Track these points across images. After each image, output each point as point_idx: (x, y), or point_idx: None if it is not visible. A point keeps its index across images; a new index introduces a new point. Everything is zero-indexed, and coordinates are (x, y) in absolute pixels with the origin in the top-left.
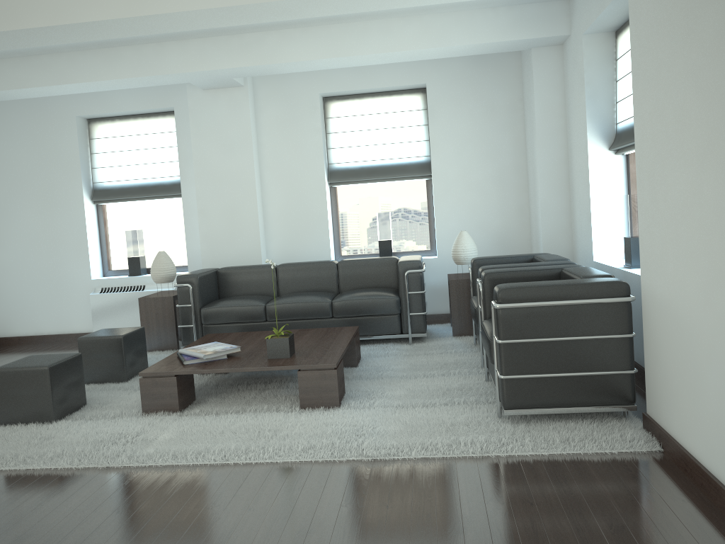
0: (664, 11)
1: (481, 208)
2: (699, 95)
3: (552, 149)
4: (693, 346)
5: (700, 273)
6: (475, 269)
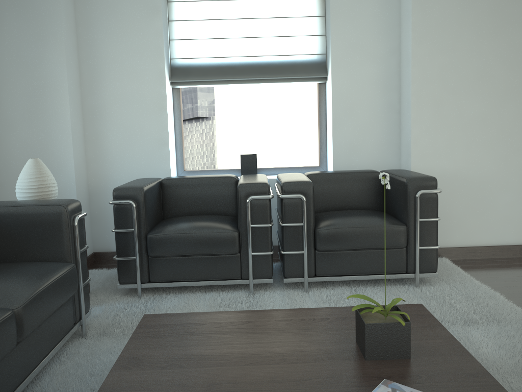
0: (468, 15)
1: None
2: (505, 66)
3: (73, 67)
4: (484, 189)
5: (497, 151)
6: (145, 199)
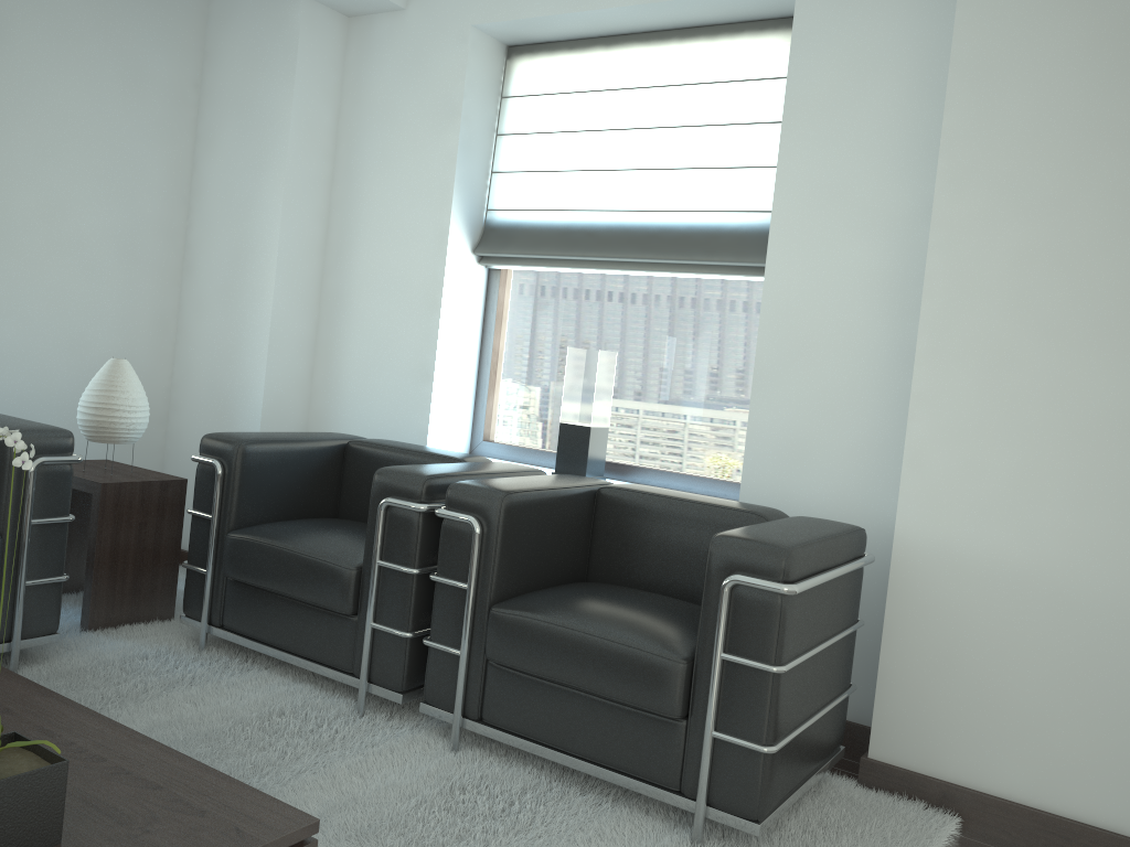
0: (1123, 107)
1: (79, 303)
2: None
3: (306, 216)
4: (1128, 646)
5: None
6: (242, 464)
